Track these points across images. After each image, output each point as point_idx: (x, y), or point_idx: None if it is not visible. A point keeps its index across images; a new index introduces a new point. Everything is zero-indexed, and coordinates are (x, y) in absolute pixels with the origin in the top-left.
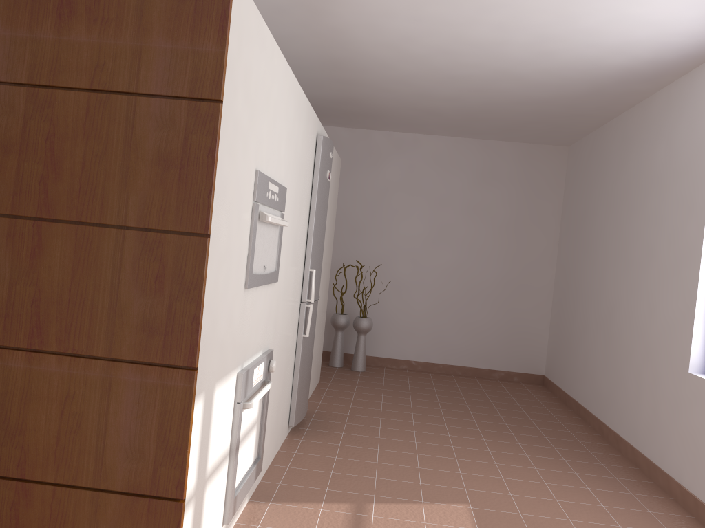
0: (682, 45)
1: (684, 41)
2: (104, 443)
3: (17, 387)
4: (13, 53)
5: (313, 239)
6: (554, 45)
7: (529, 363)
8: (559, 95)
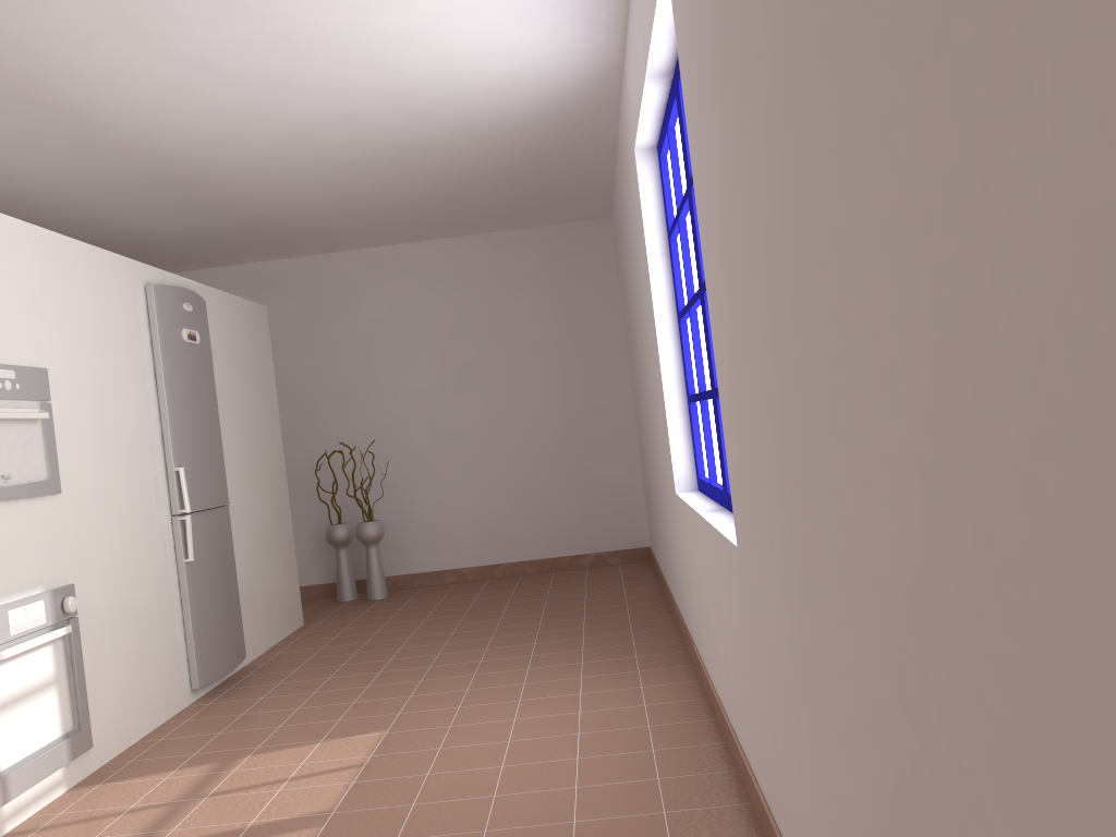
0: (567, 69)
1: (563, 65)
2: None
3: None
4: None
5: (172, 427)
6: (418, 102)
7: (625, 534)
8: (507, 157)
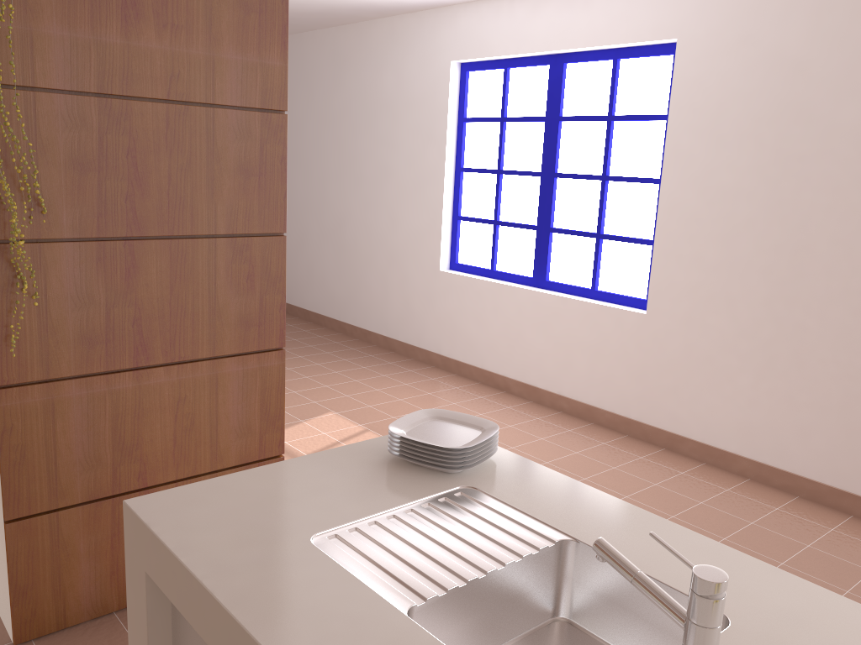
0: None
1: None
2: (217, 431)
3: (128, 406)
4: (76, 58)
5: None
6: None
7: None
8: (289, 10)
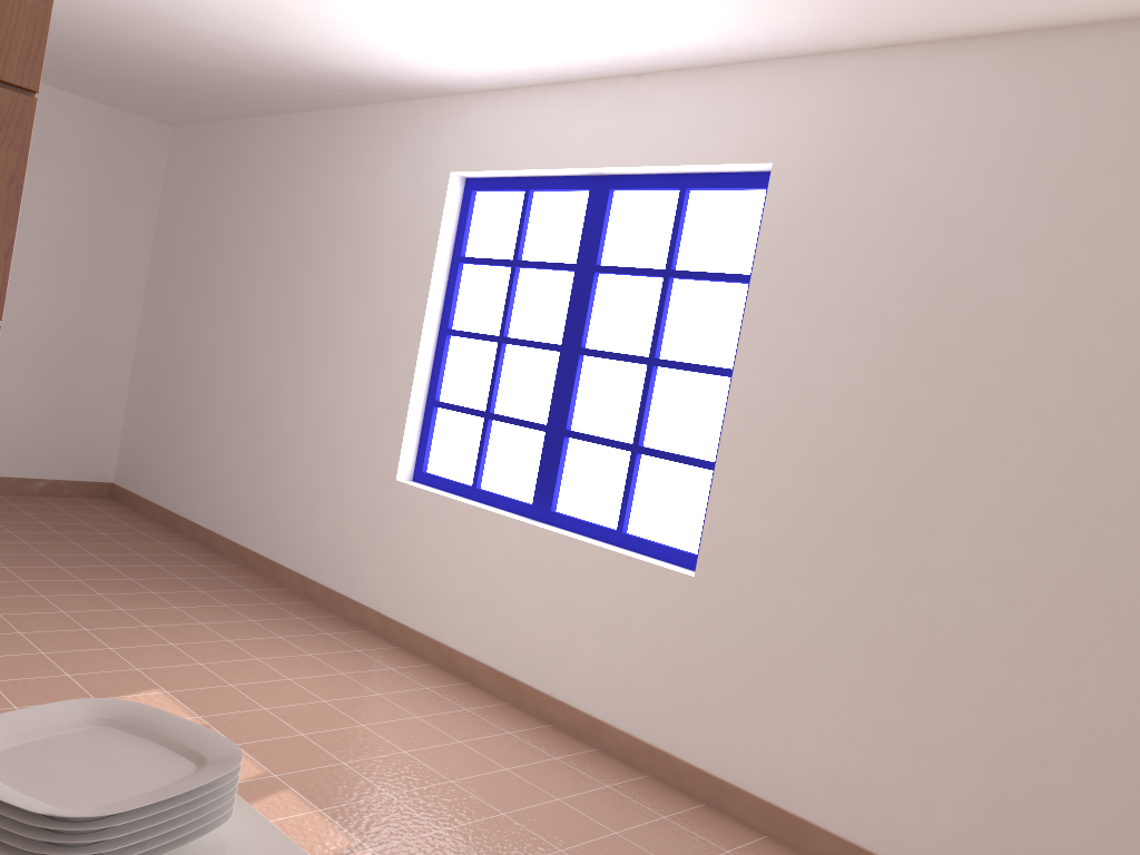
0: (428, 75)
1: (433, 73)
2: None
3: None
4: None
5: None
6: (276, 20)
7: (90, 465)
8: (224, 69)
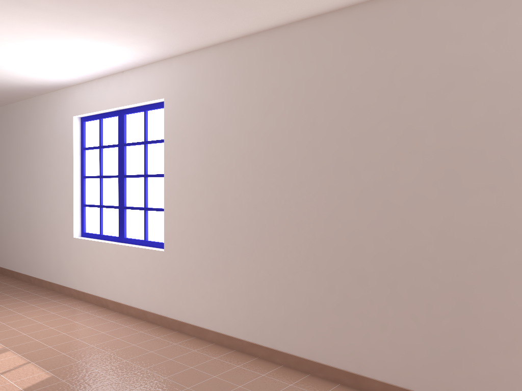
0: (54, 82)
1: (55, 81)
2: None
3: None
4: None
5: None
6: None
7: None
8: None
